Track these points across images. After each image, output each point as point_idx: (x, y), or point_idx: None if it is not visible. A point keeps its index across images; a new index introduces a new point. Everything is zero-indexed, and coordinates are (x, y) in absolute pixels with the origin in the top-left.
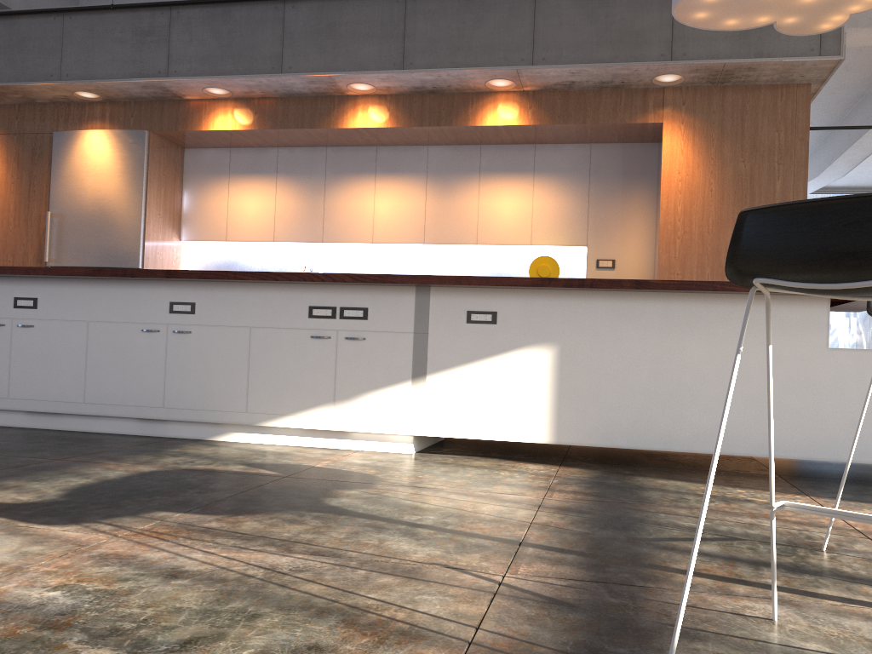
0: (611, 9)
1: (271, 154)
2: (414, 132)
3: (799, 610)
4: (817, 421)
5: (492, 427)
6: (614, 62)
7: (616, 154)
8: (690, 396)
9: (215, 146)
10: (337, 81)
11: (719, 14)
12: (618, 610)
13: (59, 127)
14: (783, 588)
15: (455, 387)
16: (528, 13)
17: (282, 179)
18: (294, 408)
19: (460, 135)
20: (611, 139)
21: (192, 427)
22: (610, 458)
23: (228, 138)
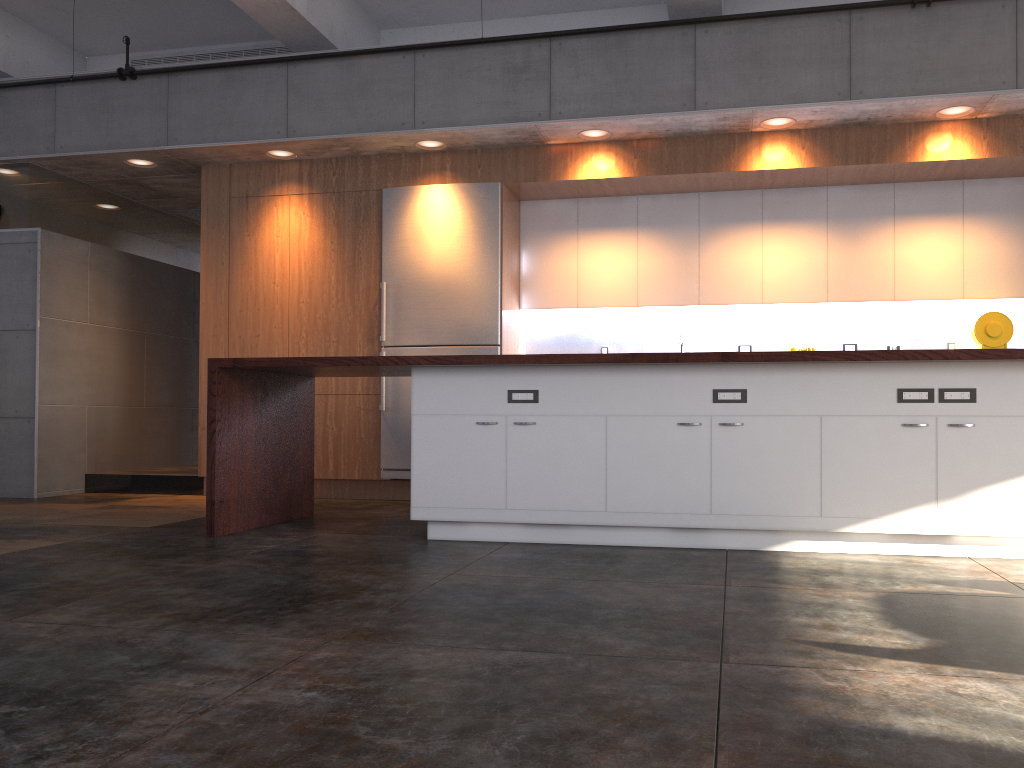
0: None
1: (629, 204)
2: (828, 172)
3: None
4: None
5: None
6: None
7: None
8: None
9: (560, 197)
10: (756, 116)
11: None
12: None
13: (387, 182)
14: None
15: None
16: (1008, 27)
17: (644, 232)
18: (883, 510)
19: (881, 173)
20: None
21: (742, 535)
22: None
23: (589, 187)
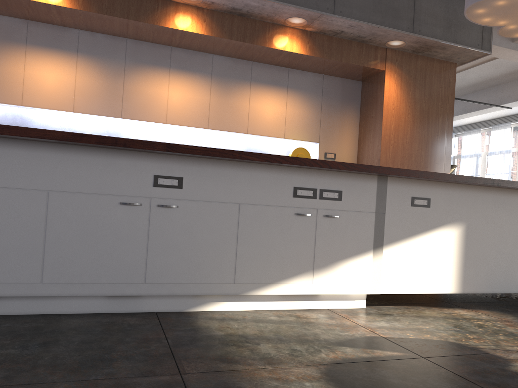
0: None
1: (72, 34)
2: (218, 42)
3: None
4: None
5: (425, 284)
6: (382, 25)
7: (338, 84)
8: None
9: (12, 15)
10: None
11: (489, 13)
12: None
13: None
14: None
15: (402, 254)
16: None
17: (83, 58)
18: (278, 277)
19: (248, 52)
20: (340, 74)
21: (170, 300)
22: (451, 296)
23: (39, 11)
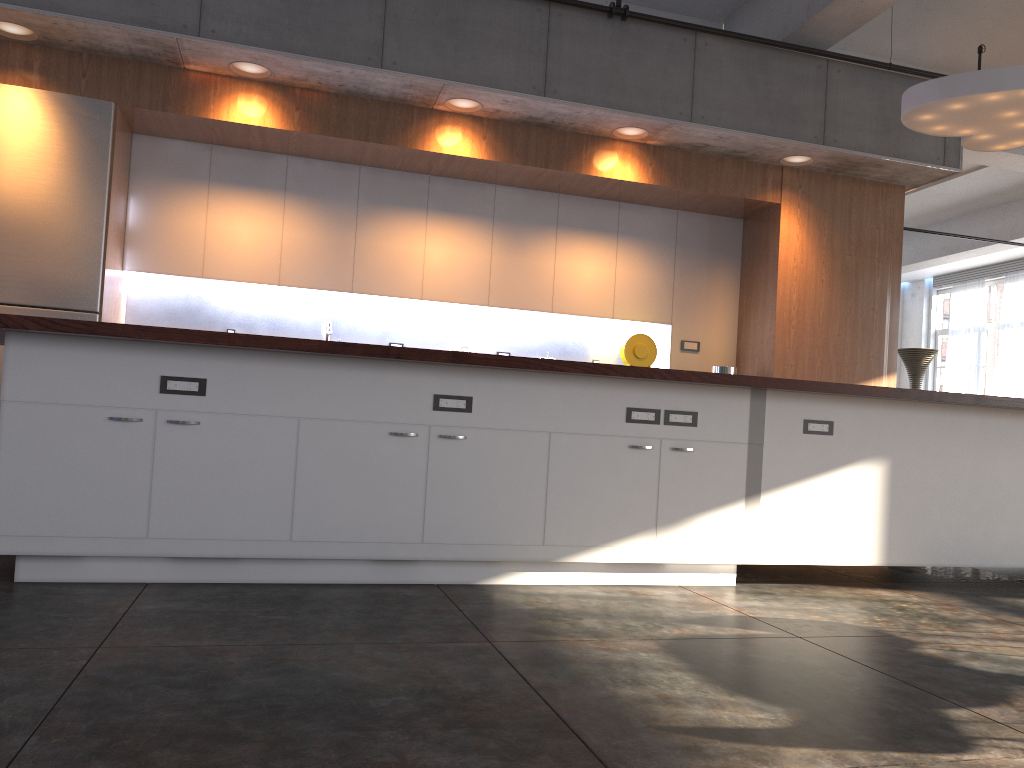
0: (770, 78)
1: (277, 163)
2: (505, 169)
3: None
4: None
5: (826, 551)
6: (772, 136)
7: (702, 226)
8: (999, 511)
9: (188, 139)
10: (445, 92)
11: (941, 119)
12: None
13: None
14: None
15: (790, 506)
16: (688, 61)
17: (293, 200)
18: (605, 537)
19: (552, 181)
20: (705, 209)
21: (455, 567)
22: (879, 574)
23: (232, 133)
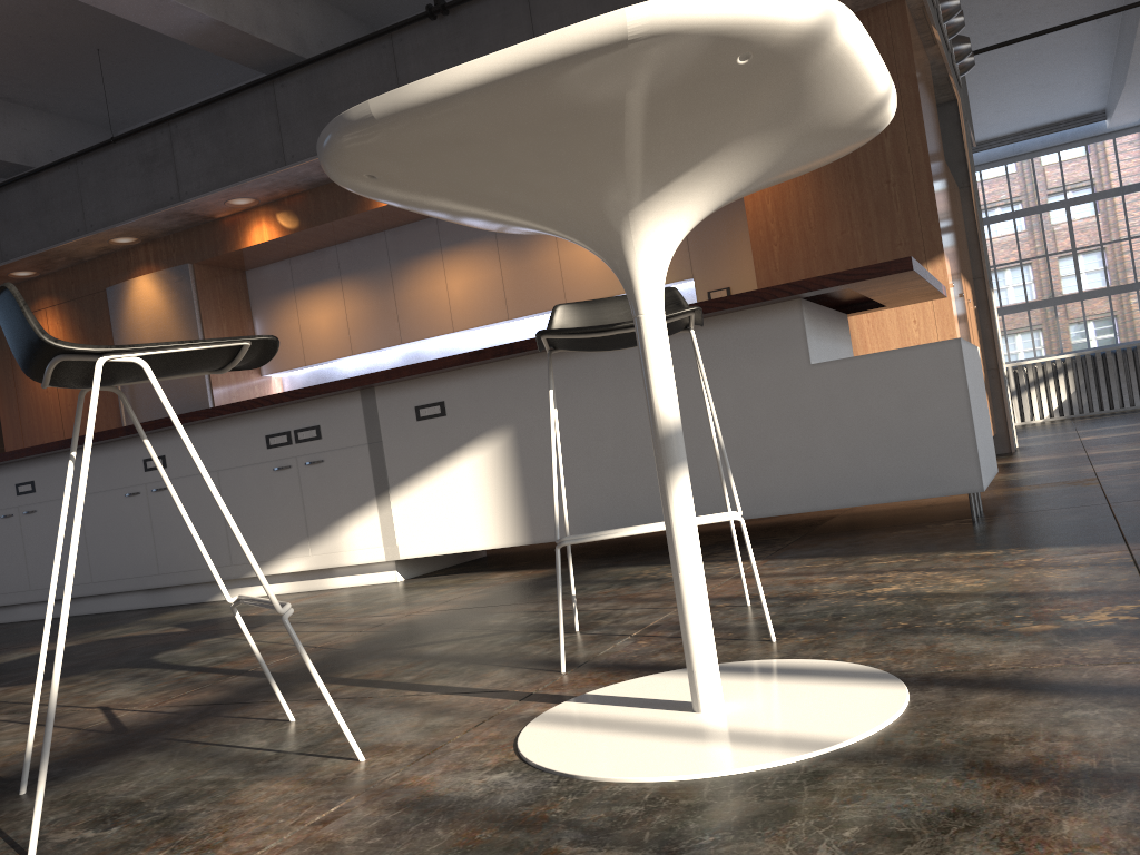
0: None
1: (330, 255)
2: None
3: (349, 706)
4: (814, 460)
5: (465, 537)
6: None
7: None
8: None
9: (272, 261)
10: None
11: None
12: (159, 730)
13: (111, 281)
14: (398, 684)
15: (419, 497)
16: (523, 16)
17: (347, 280)
18: (273, 552)
19: None
20: None
21: (192, 590)
22: (633, 548)
23: (276, 249)
